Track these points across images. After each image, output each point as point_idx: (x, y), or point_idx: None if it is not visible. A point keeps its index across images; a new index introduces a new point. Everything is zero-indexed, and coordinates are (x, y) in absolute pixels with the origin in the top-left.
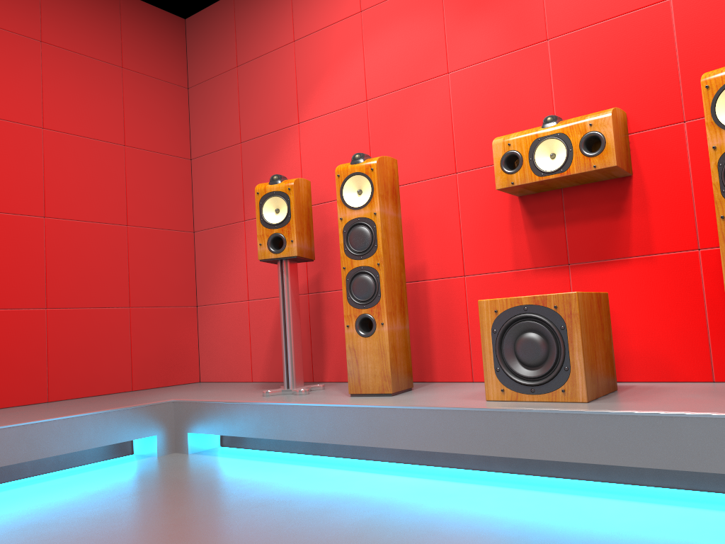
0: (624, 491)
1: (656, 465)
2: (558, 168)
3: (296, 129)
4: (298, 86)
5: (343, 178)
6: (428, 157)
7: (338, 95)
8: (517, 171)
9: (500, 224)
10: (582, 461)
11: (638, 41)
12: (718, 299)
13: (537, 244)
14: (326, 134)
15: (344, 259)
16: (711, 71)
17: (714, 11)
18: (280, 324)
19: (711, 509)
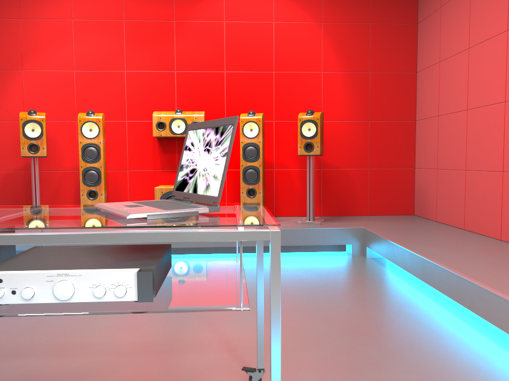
0: (207, 256)
1: (221, 246)
2: (181, 132)
3: (20, 73)
4: (23, 47)
5: (82, 122)
6: (111, 110)
7: (53, 62)
8: (163, 130)
9: (147, 149)
10: (197, 246)
11: (212, 84)
12: (230, 188)
13: (164, 160)
14: (44, 82)
15: (81, 162)
16: (242, 114)
17: (239, 82)
18: (32, 191)
19: (235, 257)
